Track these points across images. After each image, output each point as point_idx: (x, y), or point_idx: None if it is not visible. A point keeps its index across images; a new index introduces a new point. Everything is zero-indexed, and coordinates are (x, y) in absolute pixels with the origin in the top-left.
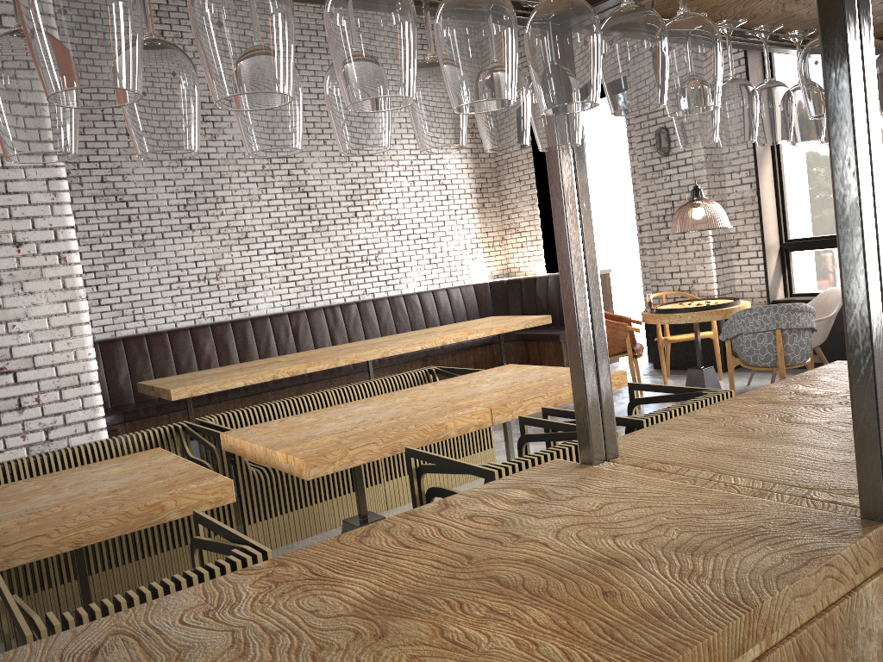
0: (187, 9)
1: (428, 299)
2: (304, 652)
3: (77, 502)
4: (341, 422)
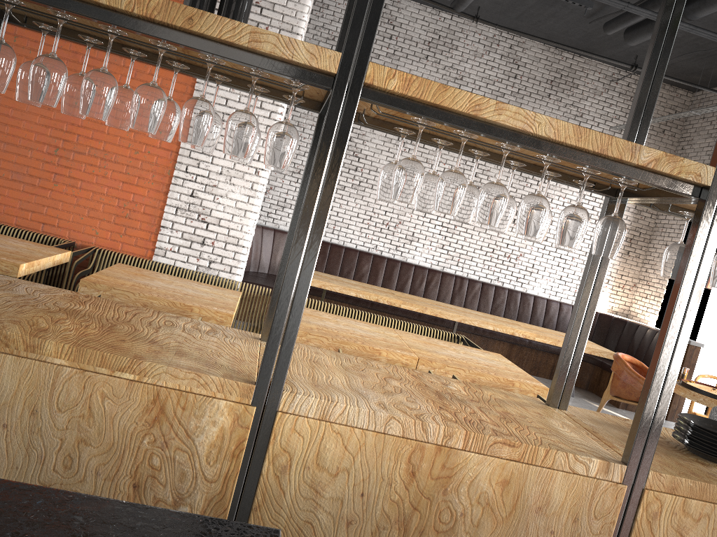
0: (450, 45)
1: (541, 304)
2: (27, 303)
3: (165, 290)
4: (336, 325)
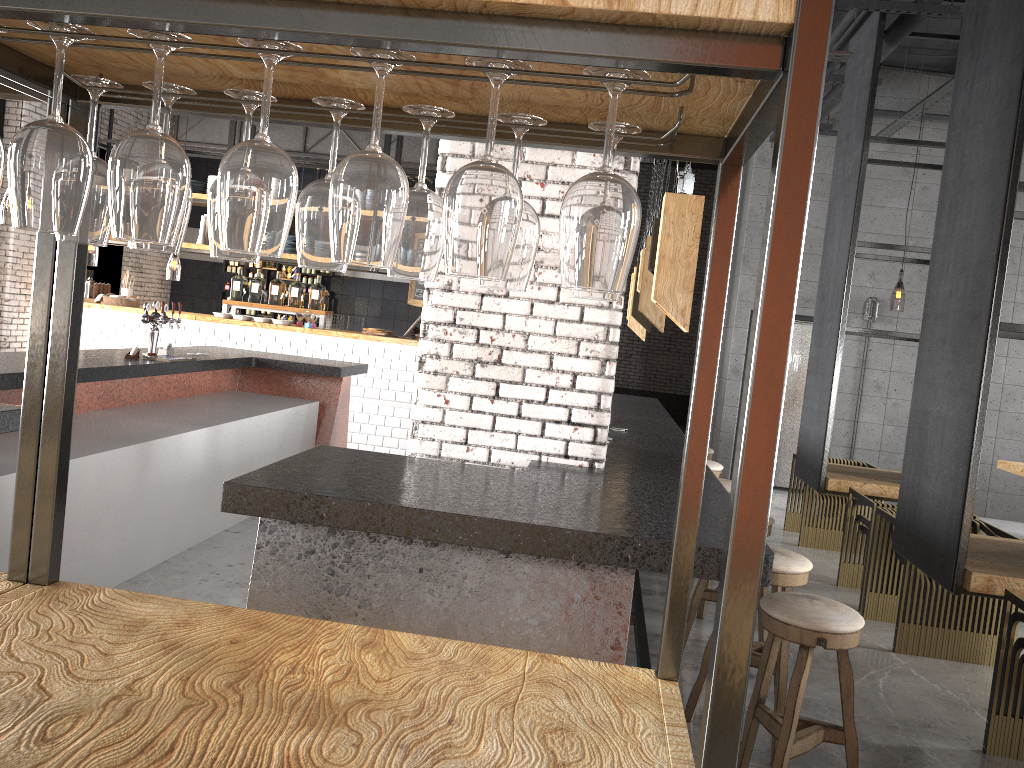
0: None
1: None
2: (415, 721)
3: None
4: None
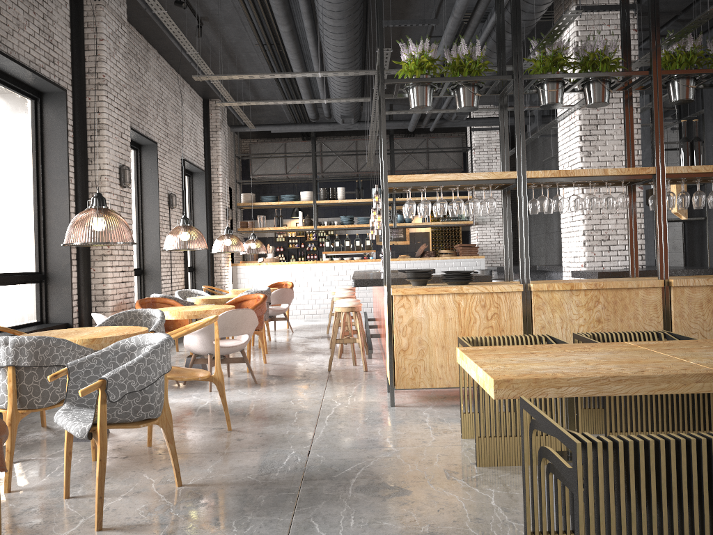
0: None
1: None
2: None
3: None
4: None
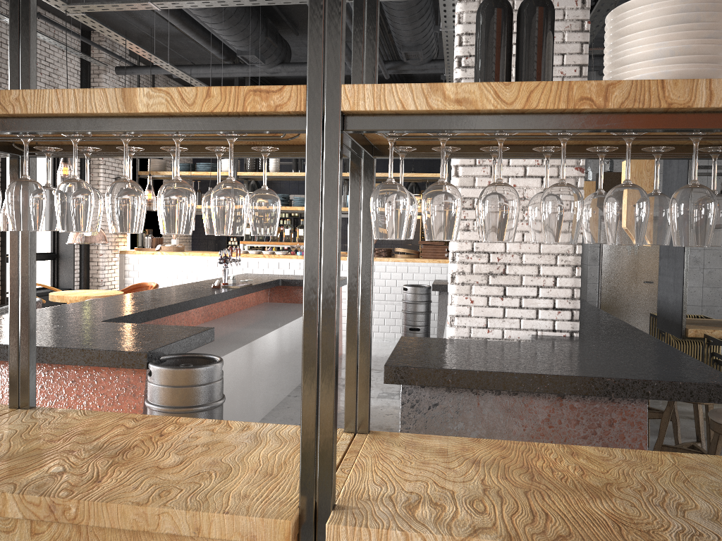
0: None
1: None
2: (647, 492)
3: None
4: None
